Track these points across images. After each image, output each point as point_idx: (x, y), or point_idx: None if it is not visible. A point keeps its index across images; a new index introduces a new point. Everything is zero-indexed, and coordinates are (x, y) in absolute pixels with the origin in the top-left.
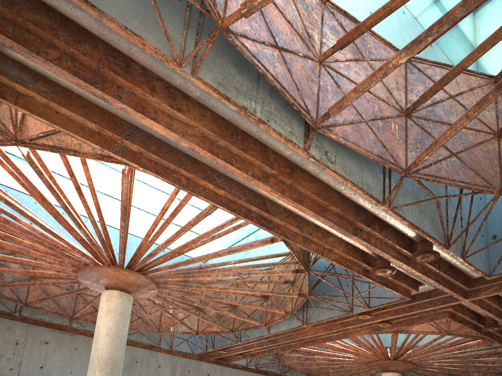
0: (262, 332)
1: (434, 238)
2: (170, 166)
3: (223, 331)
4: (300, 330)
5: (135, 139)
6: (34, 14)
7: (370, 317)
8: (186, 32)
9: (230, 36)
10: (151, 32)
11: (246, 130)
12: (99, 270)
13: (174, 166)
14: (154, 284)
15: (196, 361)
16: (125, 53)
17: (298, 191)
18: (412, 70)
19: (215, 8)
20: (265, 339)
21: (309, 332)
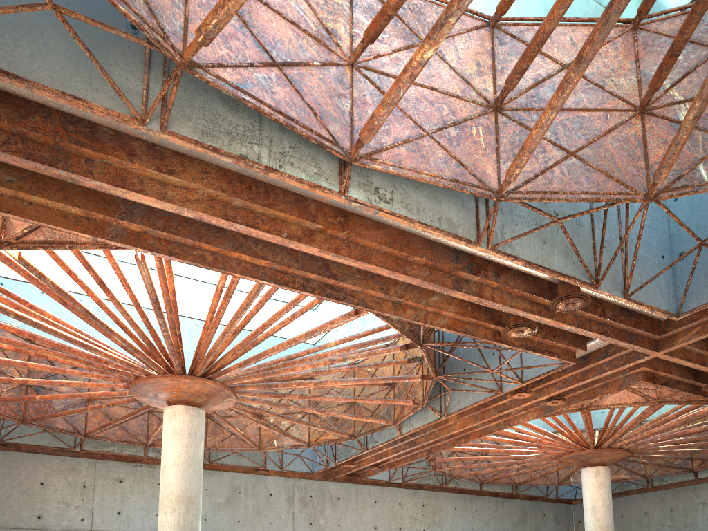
0: (392, 433)
1: (570, 276)
2: (187, 242)
3: (342, 438)
4: (443, 424)
5: (133, 217)
6: None
7: (530, 394)
8: (147, 75)
9: (196, 73)
10: (98, 89)
11: (264, 180)
12: (153, 381)
13: (192, 241)
14: (227, 390)
15: (319, 482)
16: (82, 117)
17: (361, 245)
18: (502, 40)
19: (167, 42)
20: (401, 441)
21: (455, 426)
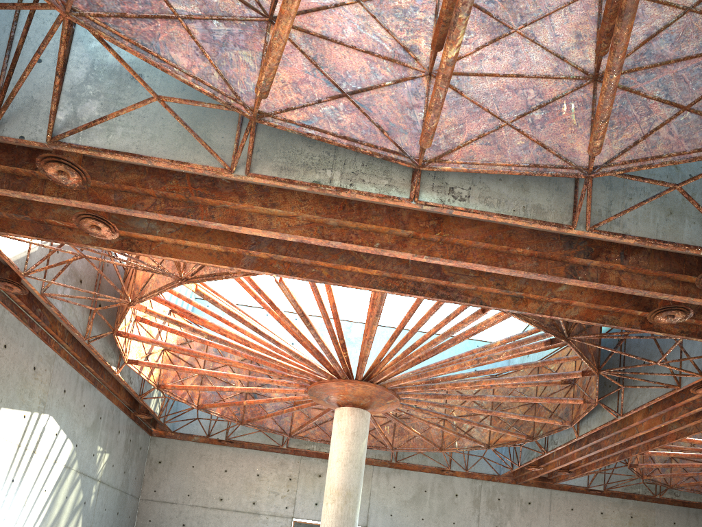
0: (570, 435)
1: None
2: (306, 262)
3: (521, 440)
4: (627, 424)
5: (261, 246)
6: (126, 175)
7: None
8: (238, 131)
9: (264, 121)
10: (199, 151)
11: (351, 198)
12: (323, 386)
13: (309, 260)
14: (387, 392)
15: (509, 485)
16: (201, 174)
17: (457, 244)
18: None
19: (238, 102)
20: (585, 444)
21: (641, 426)
